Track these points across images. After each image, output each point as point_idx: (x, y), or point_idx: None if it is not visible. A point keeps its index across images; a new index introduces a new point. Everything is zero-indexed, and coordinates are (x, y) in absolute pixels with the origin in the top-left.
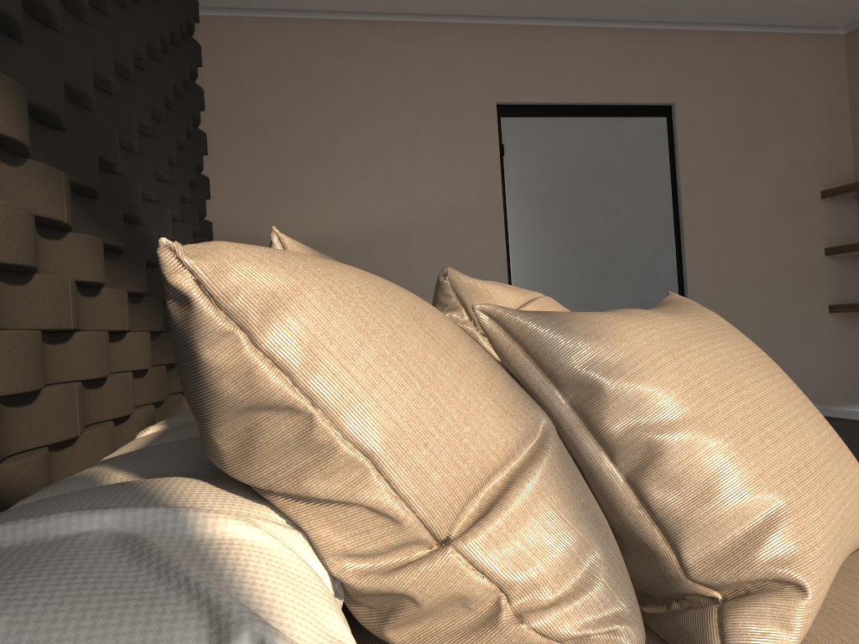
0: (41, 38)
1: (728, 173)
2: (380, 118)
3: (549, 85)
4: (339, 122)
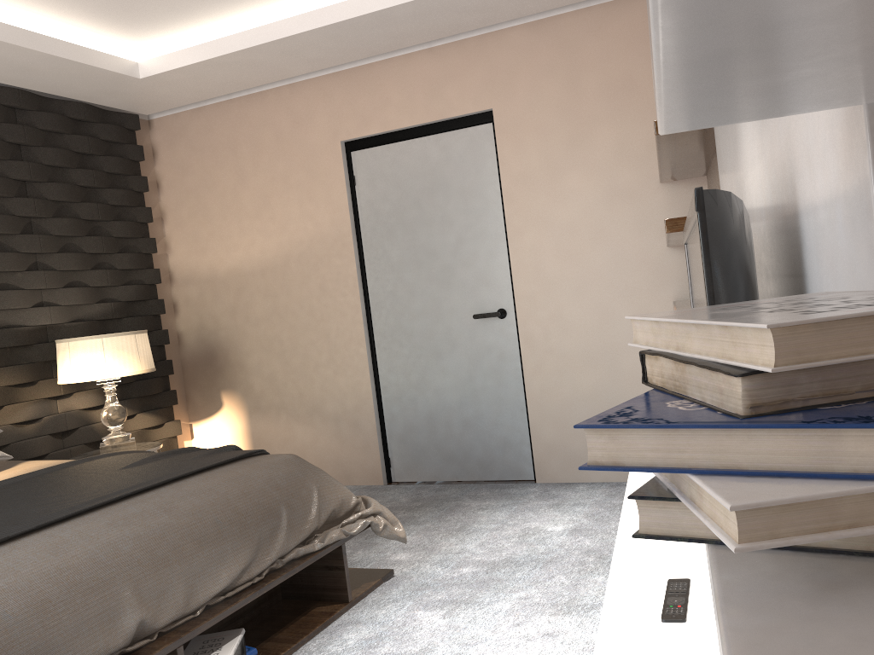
0: None
1: (551, 171)
2: (263, 171)
3: (379, 116)
4: (238, 179)
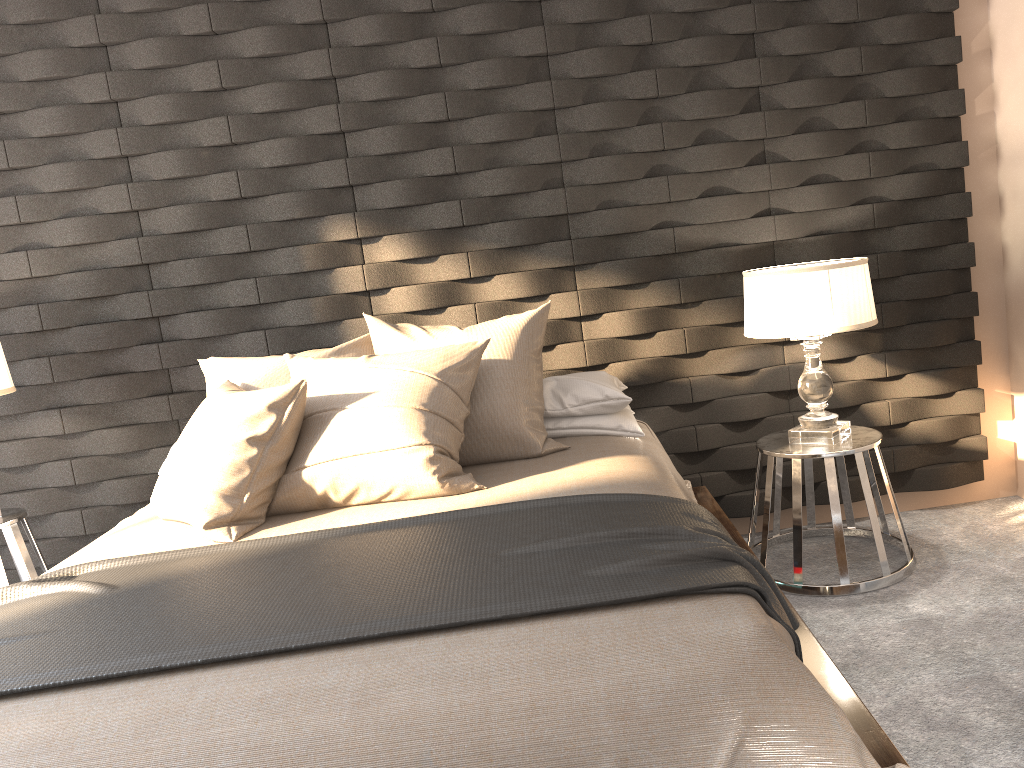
0: (470, 181)
1: None
2: None
3: None
4: None
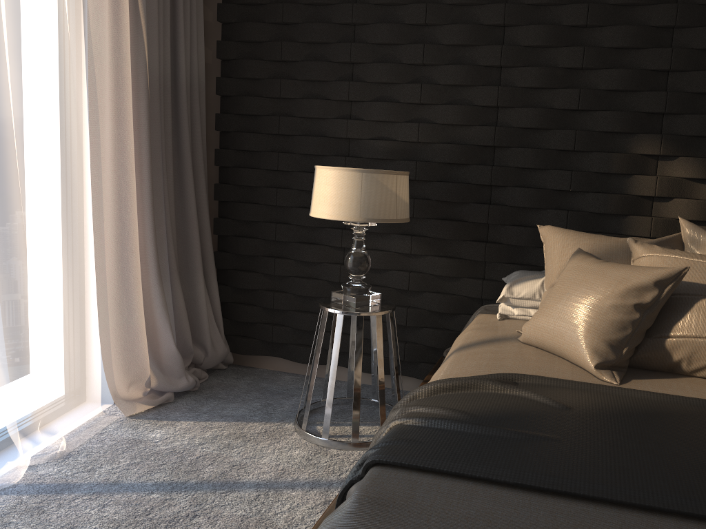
0: None
1: None
2: None
3: None
4: None
